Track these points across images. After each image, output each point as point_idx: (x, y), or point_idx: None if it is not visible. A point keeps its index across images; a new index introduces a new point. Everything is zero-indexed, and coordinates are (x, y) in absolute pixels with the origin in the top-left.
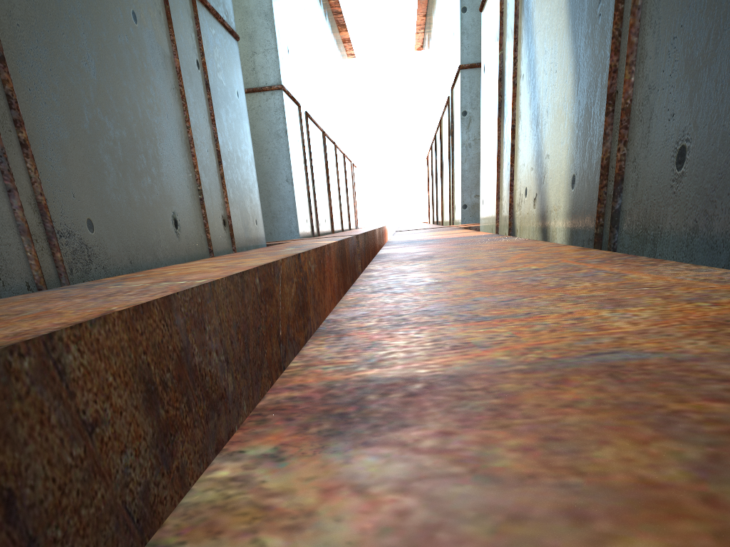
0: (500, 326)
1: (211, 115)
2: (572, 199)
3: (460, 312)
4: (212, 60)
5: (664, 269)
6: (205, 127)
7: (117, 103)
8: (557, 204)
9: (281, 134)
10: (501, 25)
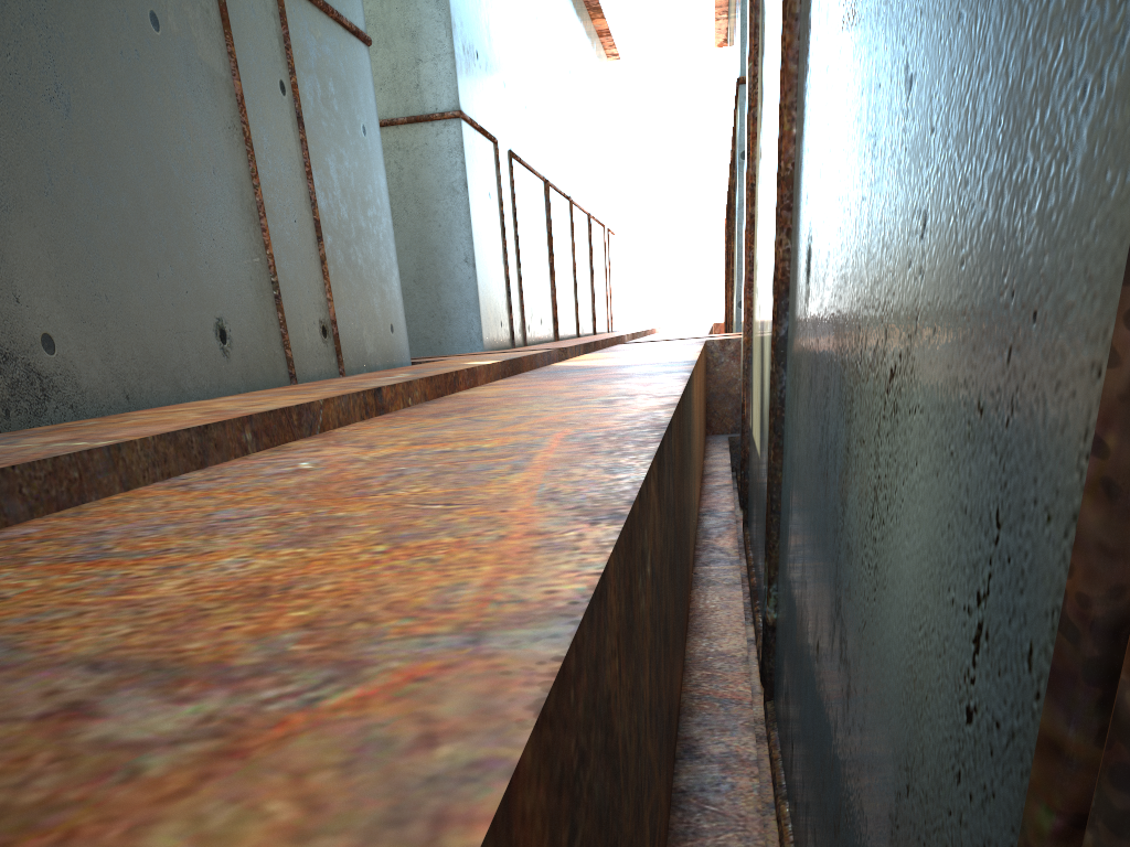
0: (59, 575)
1: (305, 166)
2: (772, 311)
3: (118, 540)
4: (314, 80)
5: (590, 464)
6: (293, 185)
7: (112, 156)
8: (767, 317)
9: (459, 188)
10: (751, 21)
